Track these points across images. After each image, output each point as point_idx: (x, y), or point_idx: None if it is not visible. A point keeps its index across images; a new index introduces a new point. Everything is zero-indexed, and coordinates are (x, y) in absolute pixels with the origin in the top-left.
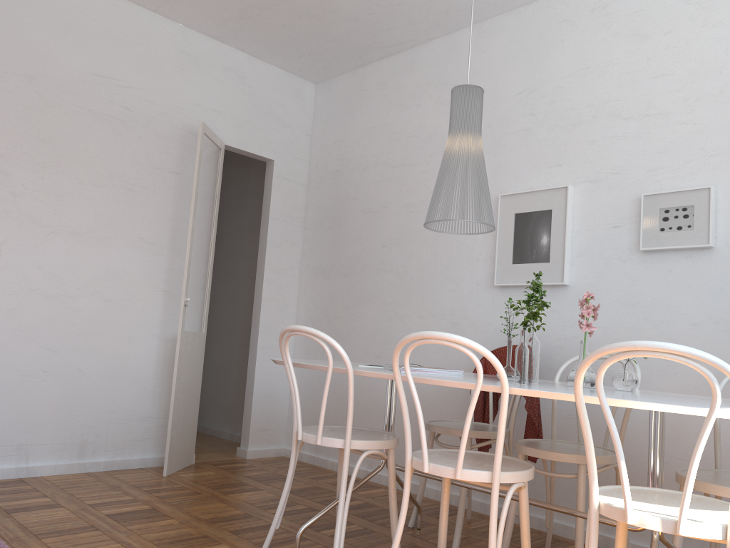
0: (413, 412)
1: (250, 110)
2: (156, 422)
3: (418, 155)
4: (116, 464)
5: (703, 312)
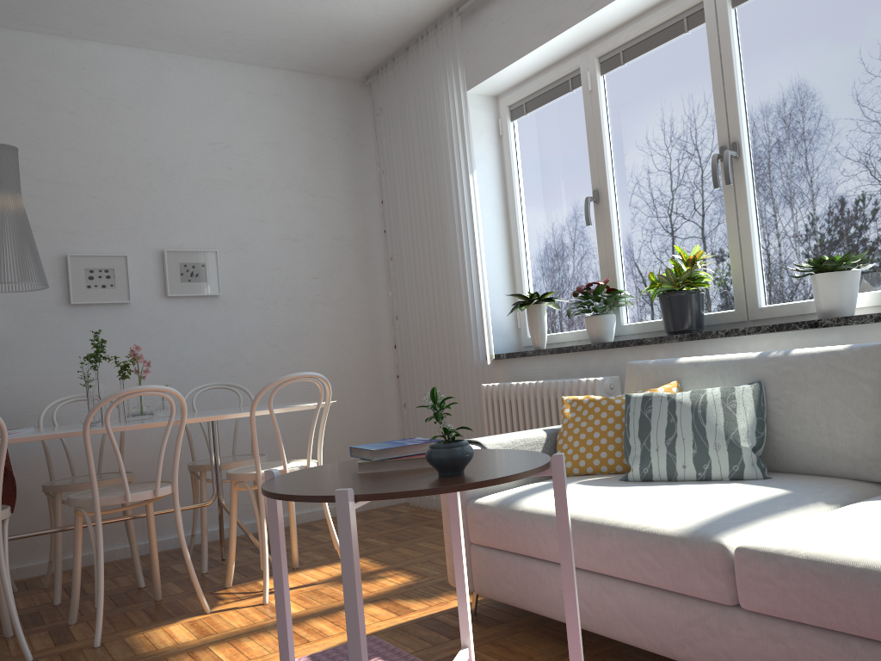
0: None
1: None
2: None
3: None
4: None
5: (127, 354)
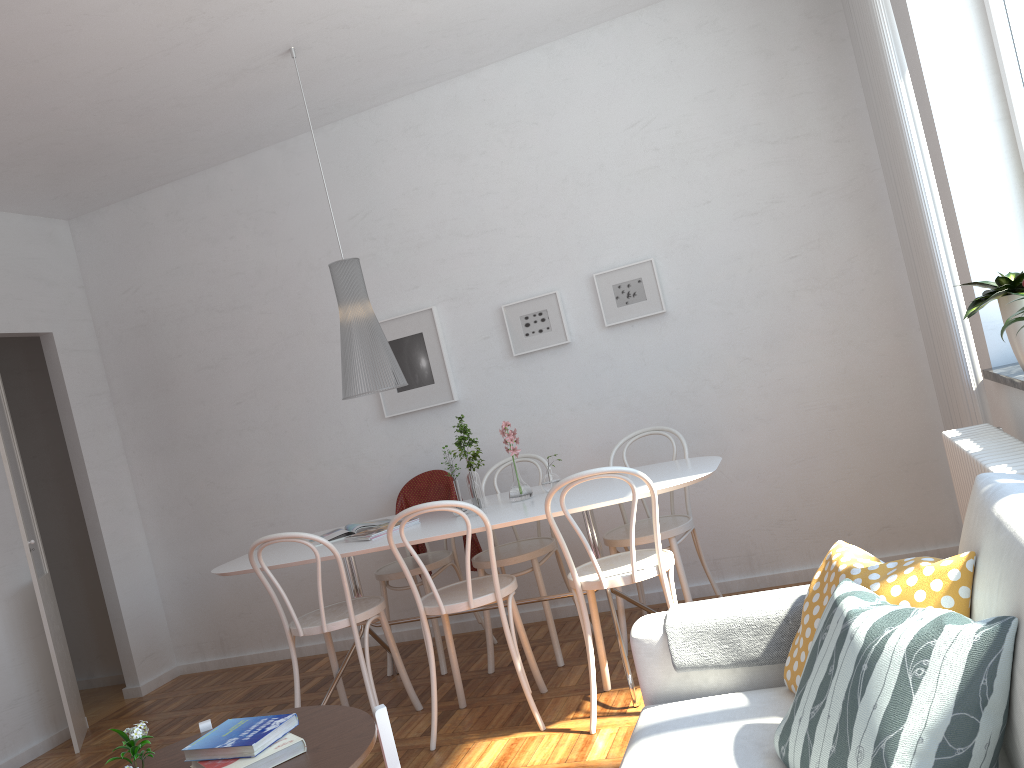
0: (334, 568)
1: (4, 279)
2: (30, 700)
3: (250, 295)
4: (4, 767)
5: (577, 398)
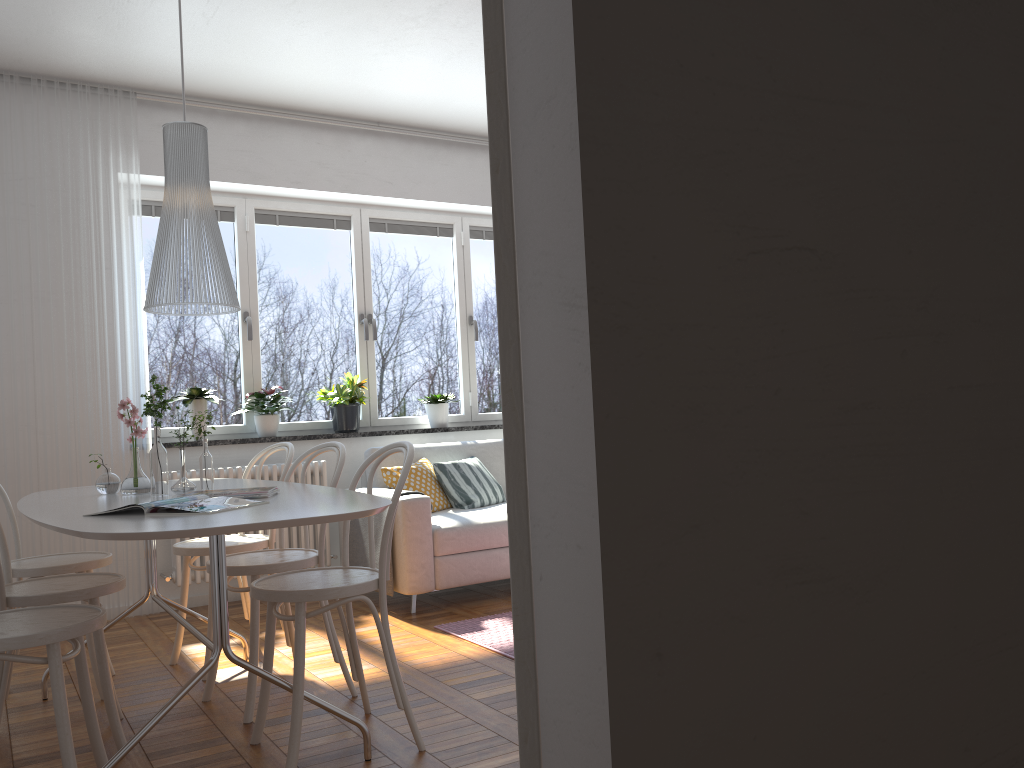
0: None
1: None
2: None
3: None
4: None
5: None
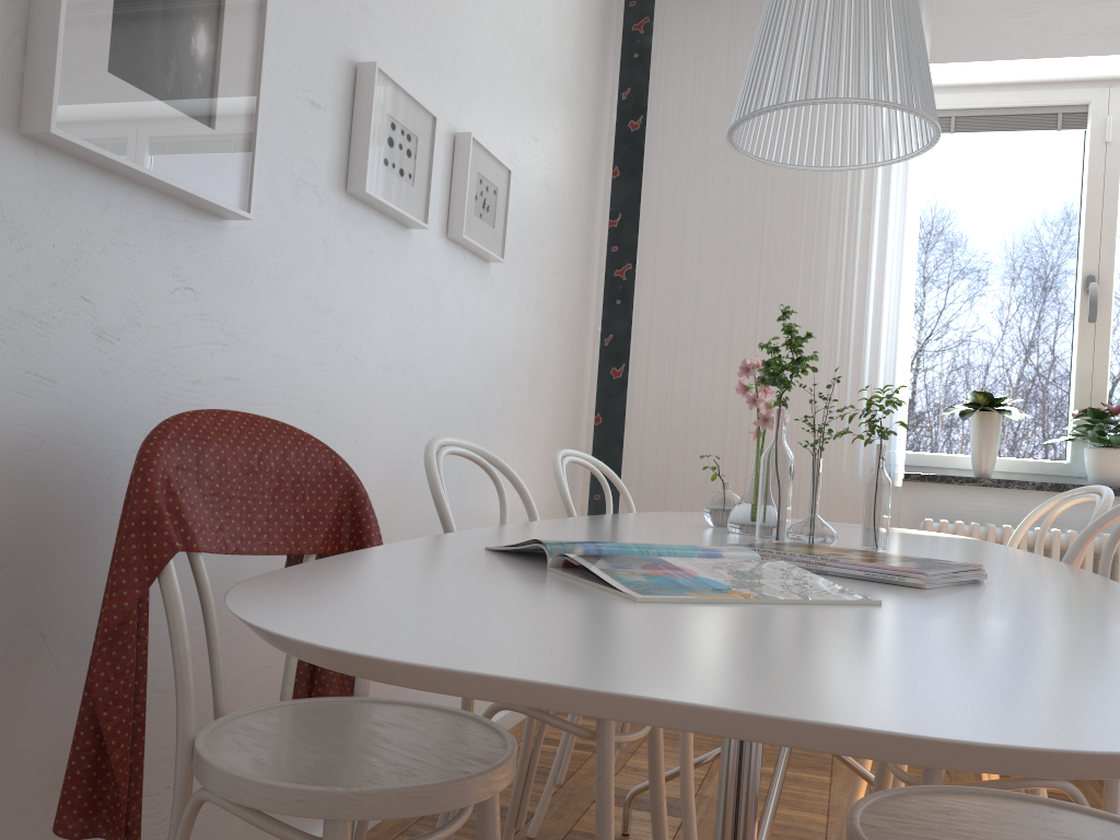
0: None
1: None
2: None
3: None
4: None
5: (394, 348)
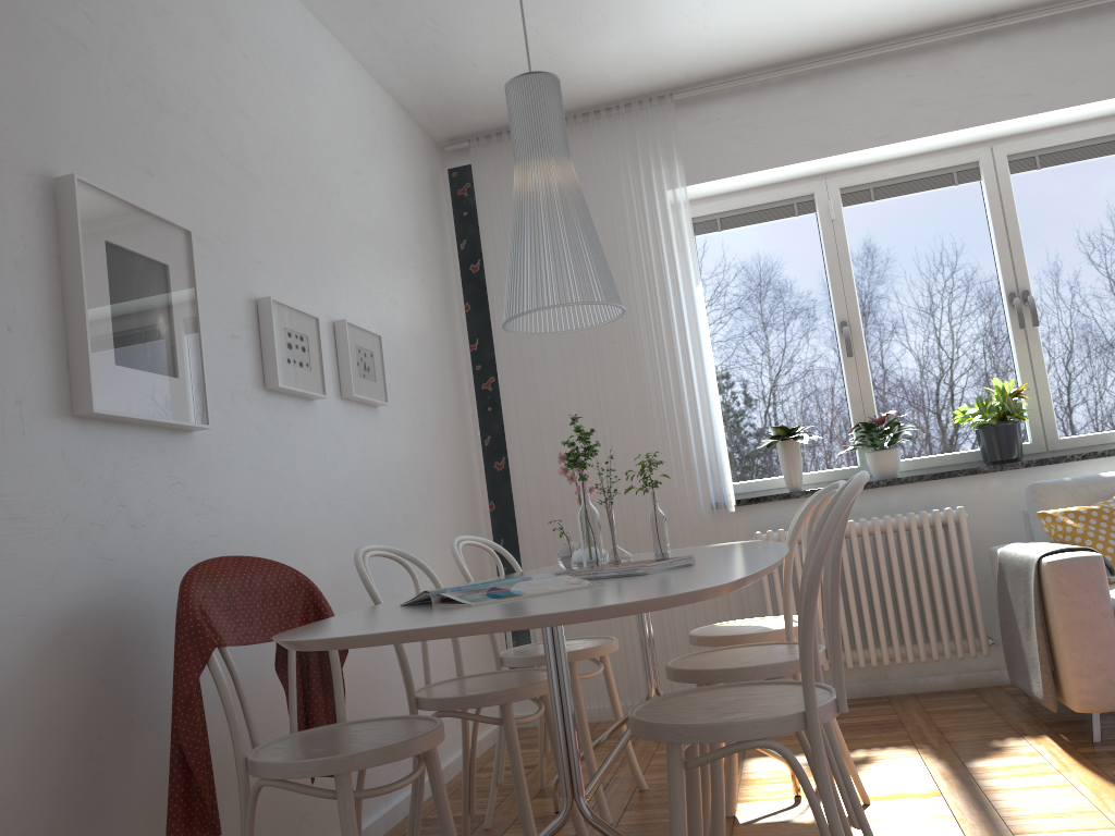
0: None
1: None
2: None
3: None
4: None
5: (318, 488)
